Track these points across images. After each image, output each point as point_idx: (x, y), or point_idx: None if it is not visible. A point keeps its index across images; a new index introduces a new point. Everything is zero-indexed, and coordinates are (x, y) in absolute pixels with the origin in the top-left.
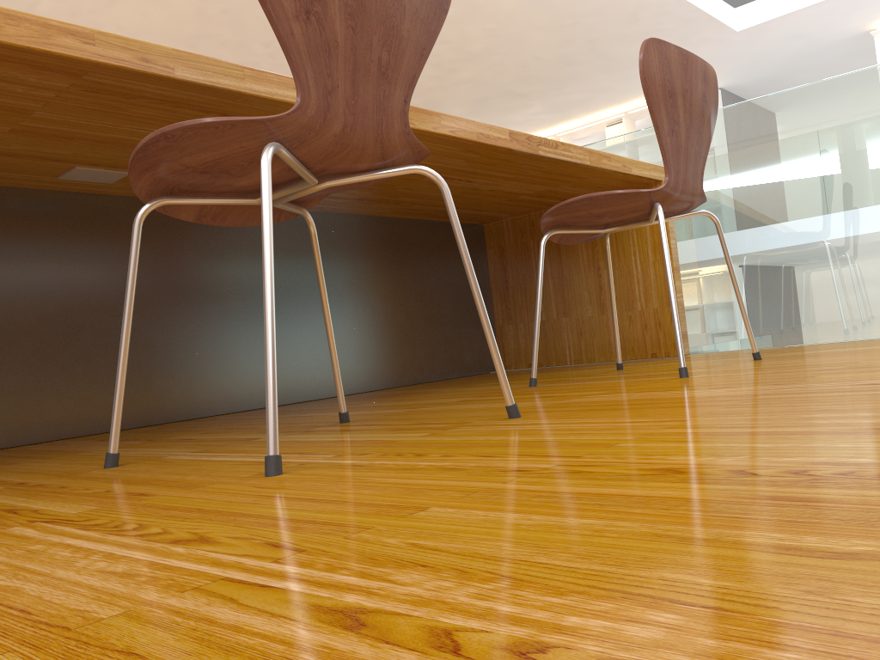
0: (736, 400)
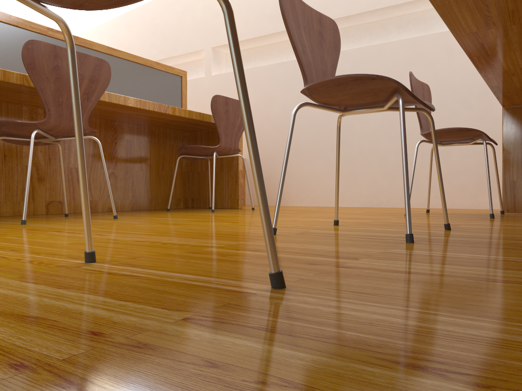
0: (170, 233)
